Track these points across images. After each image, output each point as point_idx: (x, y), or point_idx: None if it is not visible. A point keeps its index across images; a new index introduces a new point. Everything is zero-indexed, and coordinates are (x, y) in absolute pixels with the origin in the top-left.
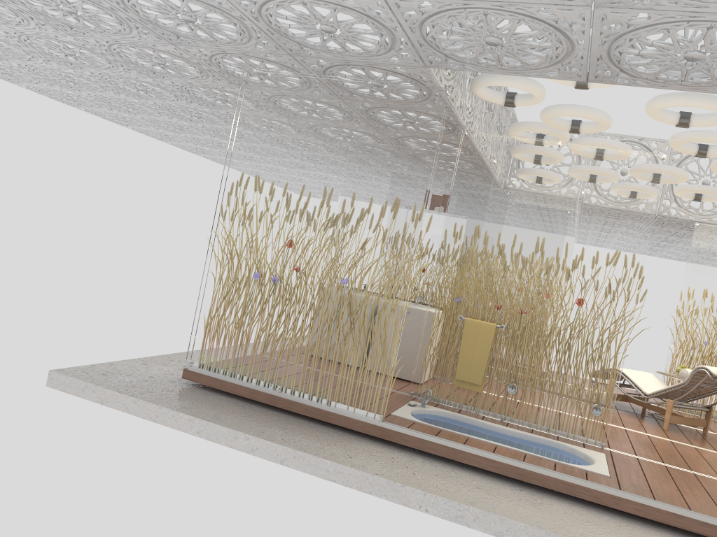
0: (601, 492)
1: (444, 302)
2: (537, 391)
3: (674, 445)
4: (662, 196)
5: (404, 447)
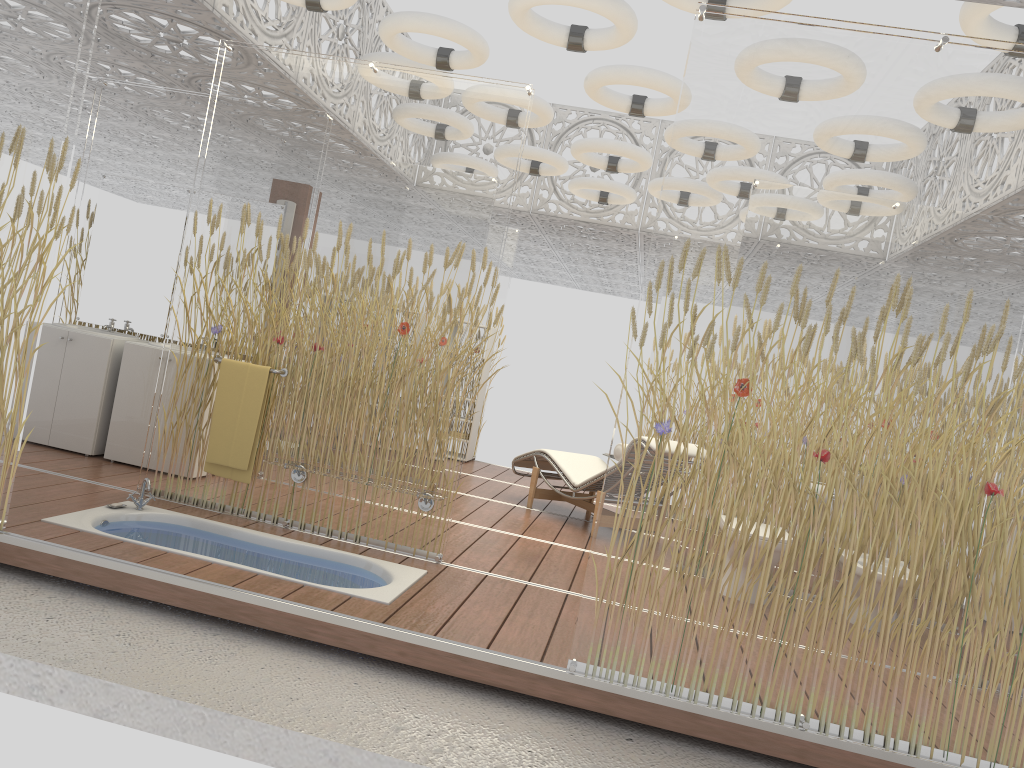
0: (347, 629)
1: (192, 334)
2: (324, 474)
3: (583, 557)
4: (647, 203)
5: (44, 574)
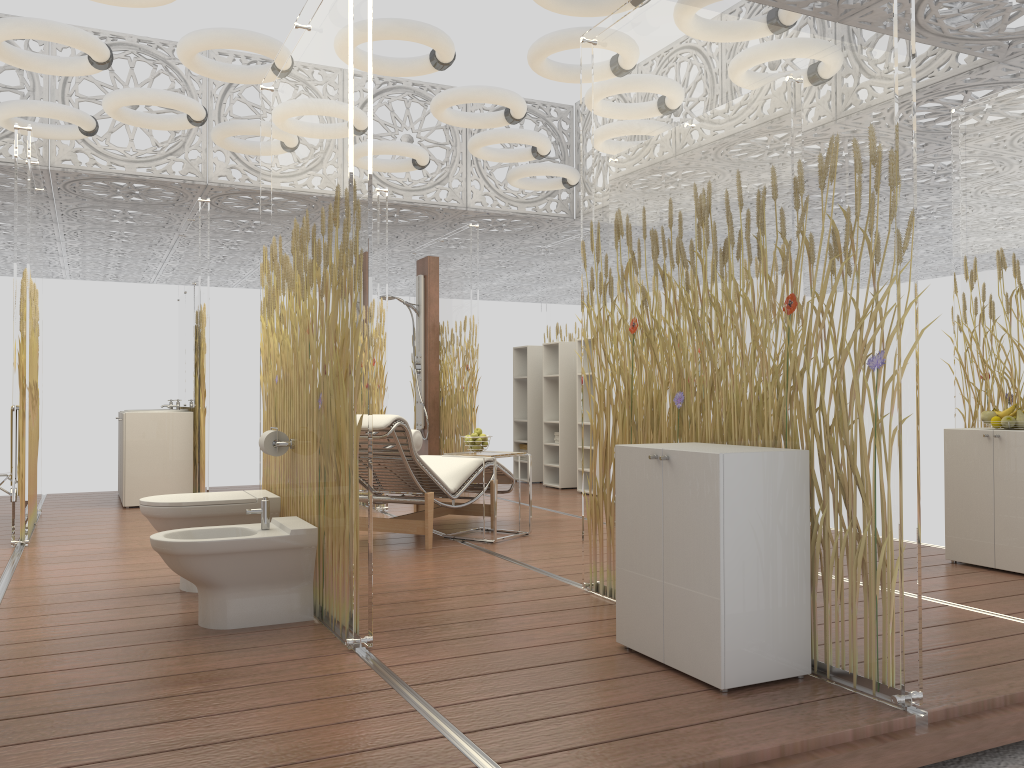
0: None
1: None
2: None
3: None
4: None
5: None
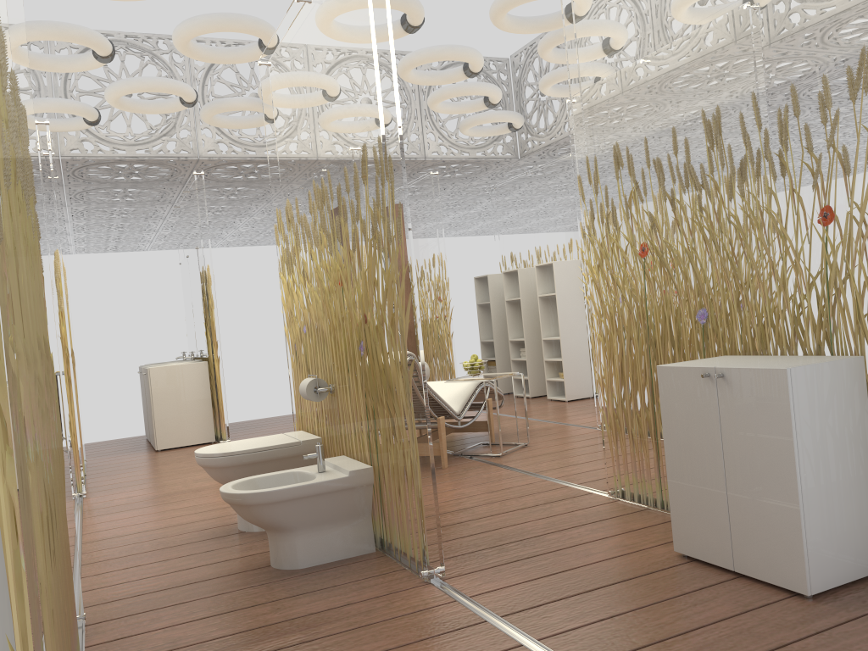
0: None
1: None
2: None
3: None
4: None
5: None
